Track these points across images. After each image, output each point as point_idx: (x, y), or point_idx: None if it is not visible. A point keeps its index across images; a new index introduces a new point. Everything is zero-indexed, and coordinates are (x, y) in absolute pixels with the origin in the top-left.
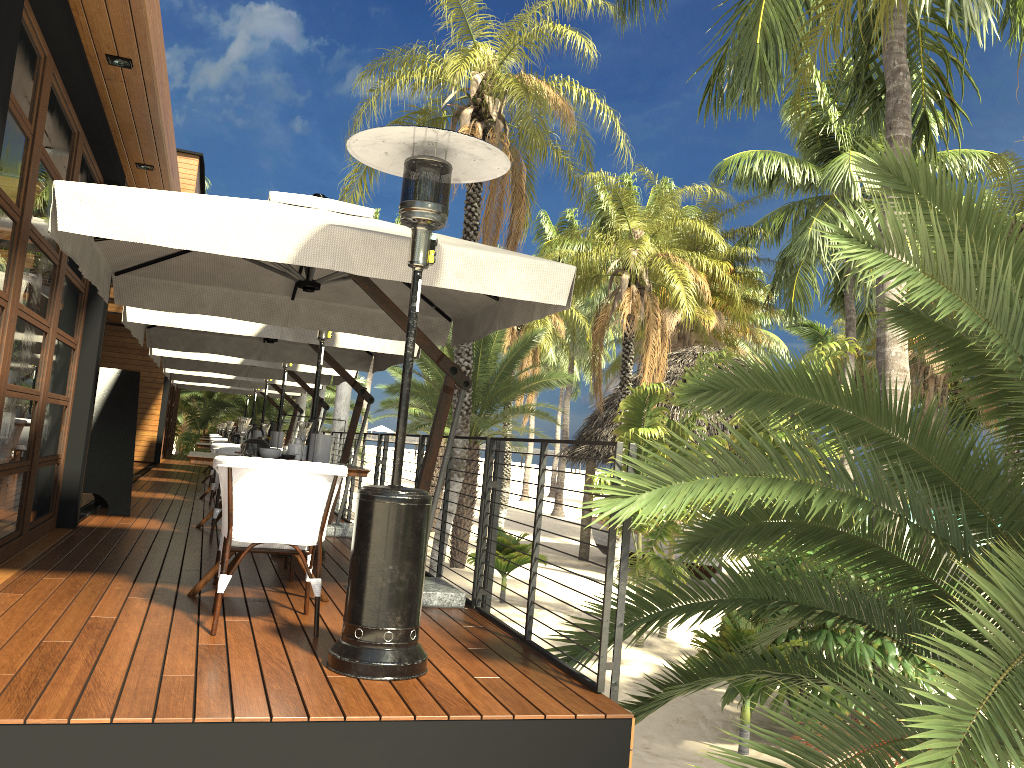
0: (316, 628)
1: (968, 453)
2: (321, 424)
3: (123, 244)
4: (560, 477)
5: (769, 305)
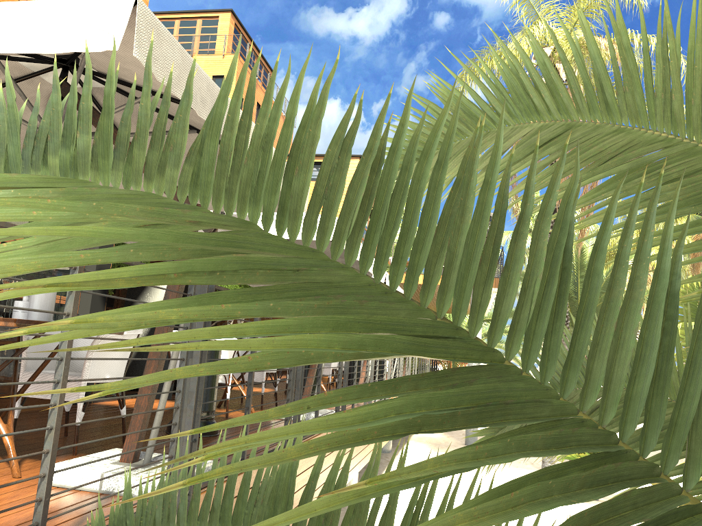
0: None
1: None
2: None
3: None
4: None
5: None
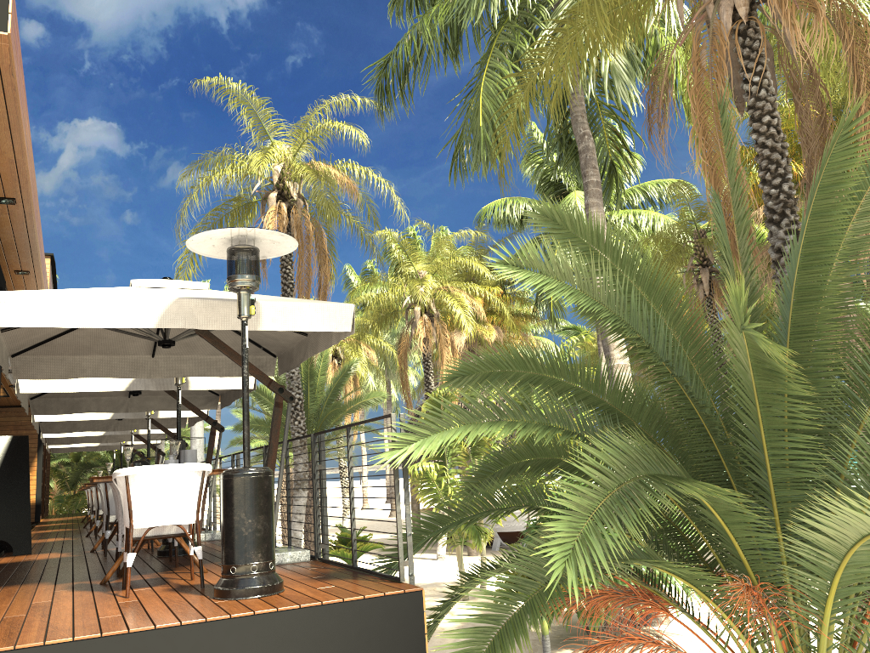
0: (202, 581)
1: (626, 391)
2: None
3: (21, 332)
4: (392, 483)
5: (535, 316)
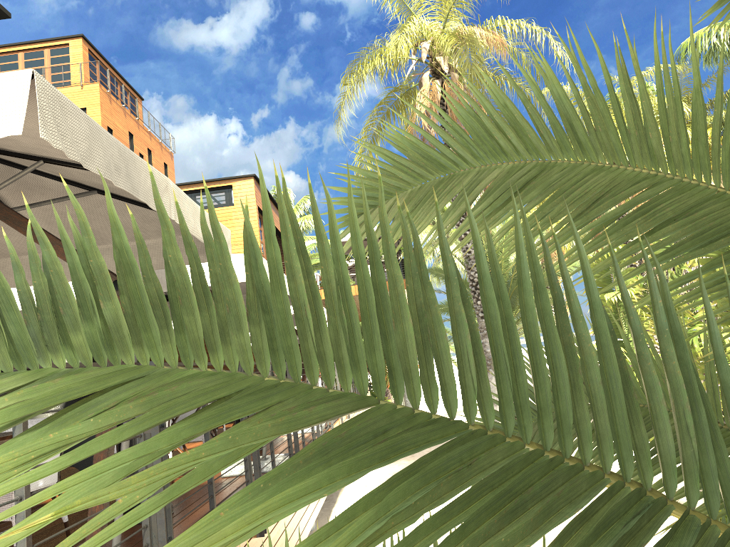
0: None
1: None
2: None
3: None
4: None
5: None
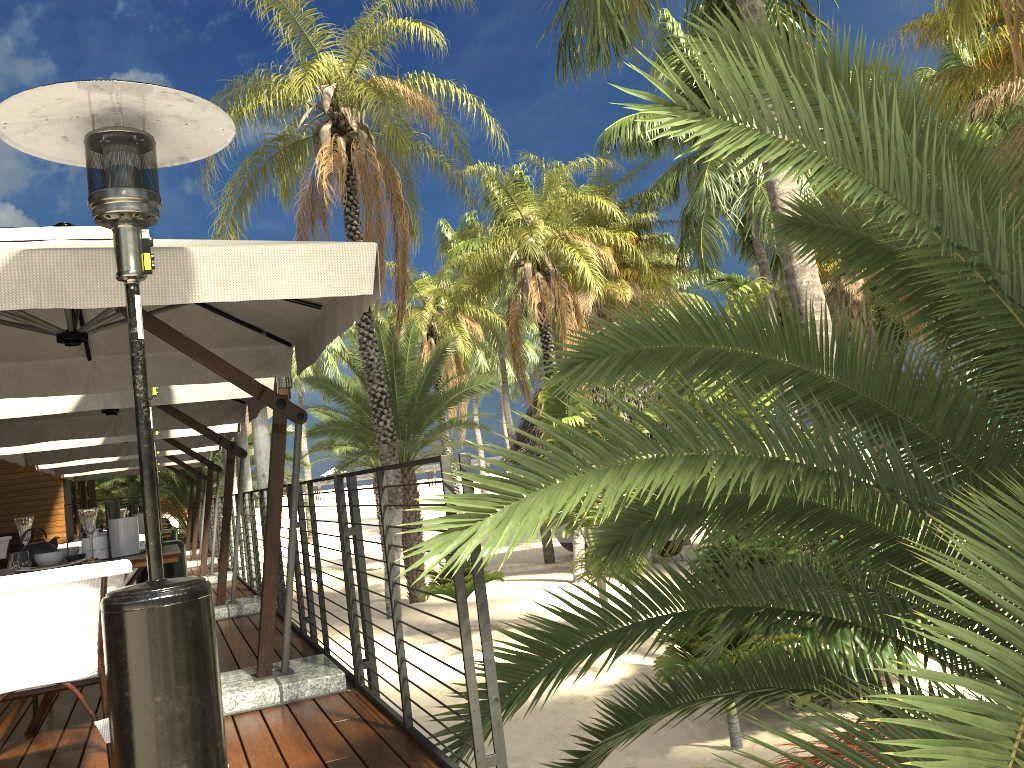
0: None
1: (899, 371)
2: (217, 489)
3: None
4: None
5: (681, 266)
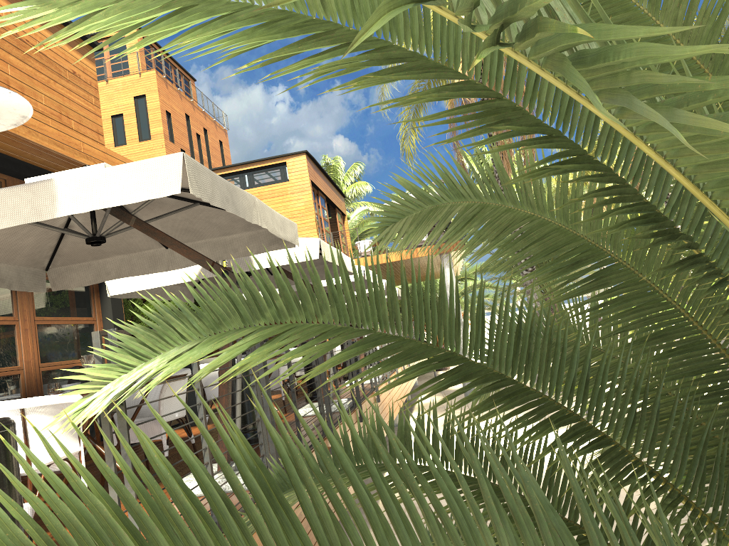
0: None
1: None
2: None
3: None
4: None
5: None
